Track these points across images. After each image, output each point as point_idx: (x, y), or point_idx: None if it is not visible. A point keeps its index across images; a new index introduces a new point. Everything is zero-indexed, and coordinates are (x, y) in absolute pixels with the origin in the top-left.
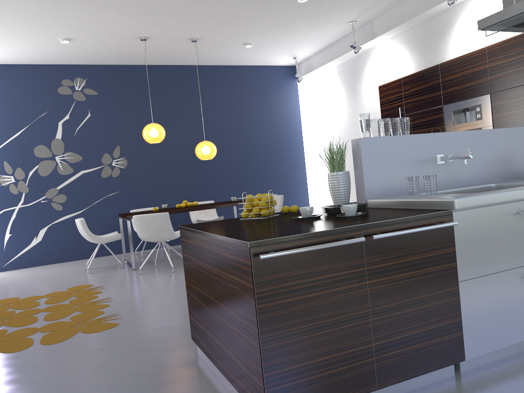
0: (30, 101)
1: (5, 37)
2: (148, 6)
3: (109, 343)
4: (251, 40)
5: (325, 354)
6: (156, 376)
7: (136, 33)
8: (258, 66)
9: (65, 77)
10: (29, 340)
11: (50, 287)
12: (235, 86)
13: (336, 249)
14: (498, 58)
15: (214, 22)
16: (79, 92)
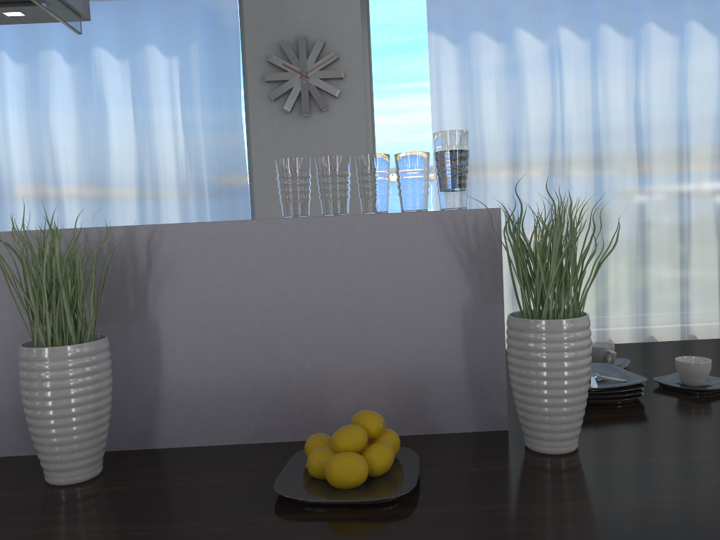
0: None
1: None
2: None
3: None
4: None
5: None
6: None
7: None
8: None
9: None
10: None
11: None
12: None
13: None
14: None
15: None
16: None
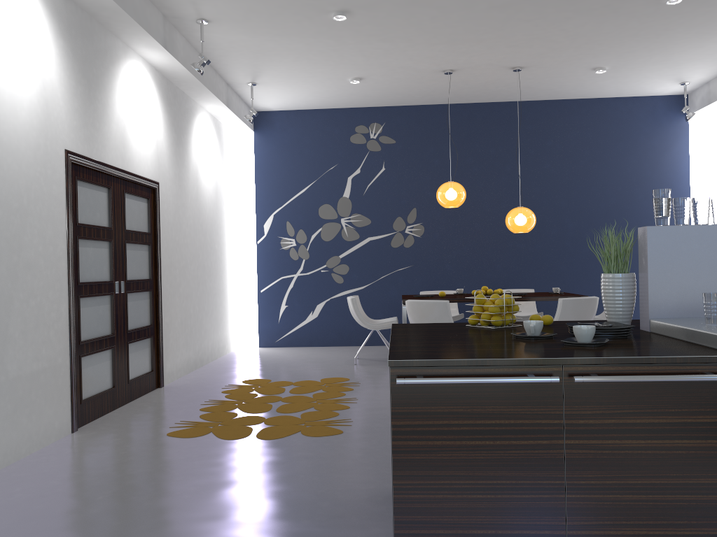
0: (319, 152)
1: (292, 81)
2: (446, 32)
3: (319, 452)
4: (603, 63)
5: (486, 526)
6: (338, 503)
7: (437, 65)
8: (623, 98)
9: (360, 122)
10: (249, 430)
11: (307, 374)
12: (583, 129)
13: (516, 388)
14: None
15: (540, 44)
16: (373, 141)
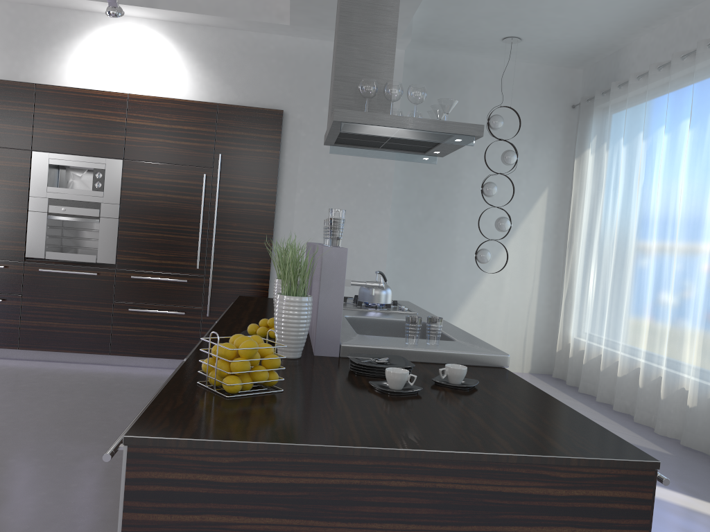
0: None
1: None
2: None
3: None
4: None
5: None
6: None
7: None
8: None
9: None
10: None
11: None
12: None
13: None
14: (144, 117)
15: None
16: None
